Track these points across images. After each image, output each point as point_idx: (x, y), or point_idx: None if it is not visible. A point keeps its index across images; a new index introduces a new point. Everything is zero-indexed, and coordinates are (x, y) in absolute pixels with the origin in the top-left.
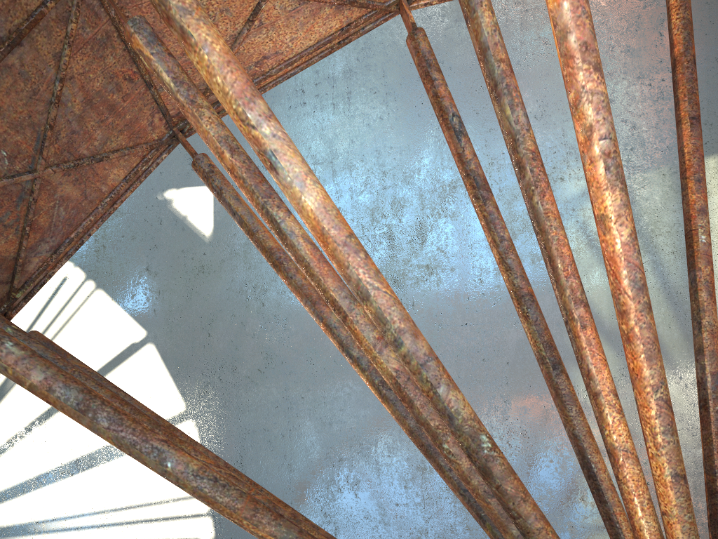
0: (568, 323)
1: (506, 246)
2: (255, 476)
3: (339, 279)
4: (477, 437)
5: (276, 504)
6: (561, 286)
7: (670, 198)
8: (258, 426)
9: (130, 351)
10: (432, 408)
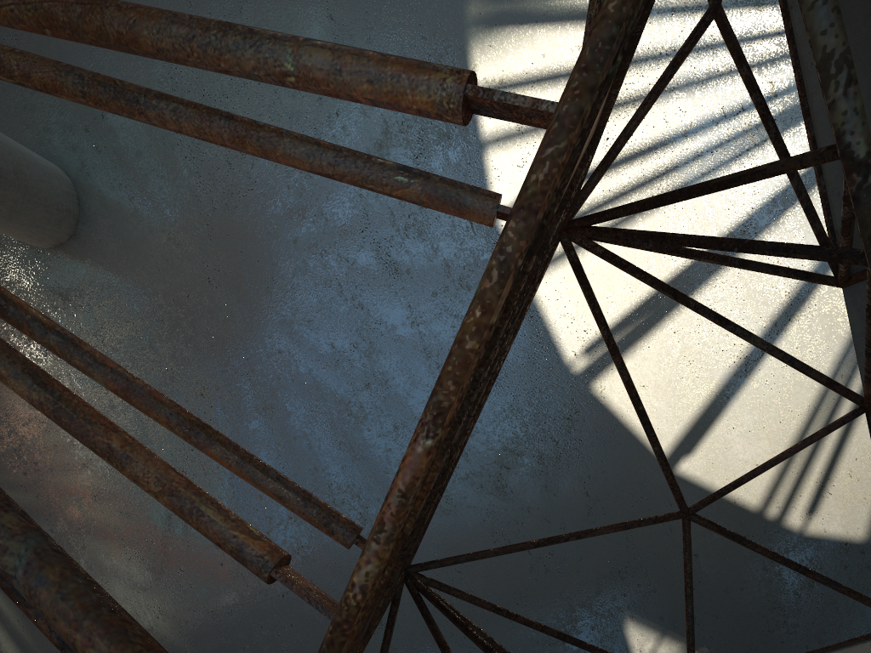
0: None
1: None
2: None
3: None
4: None
5: None
6: None
7: None
8: None
9: (689, 440)
10: None
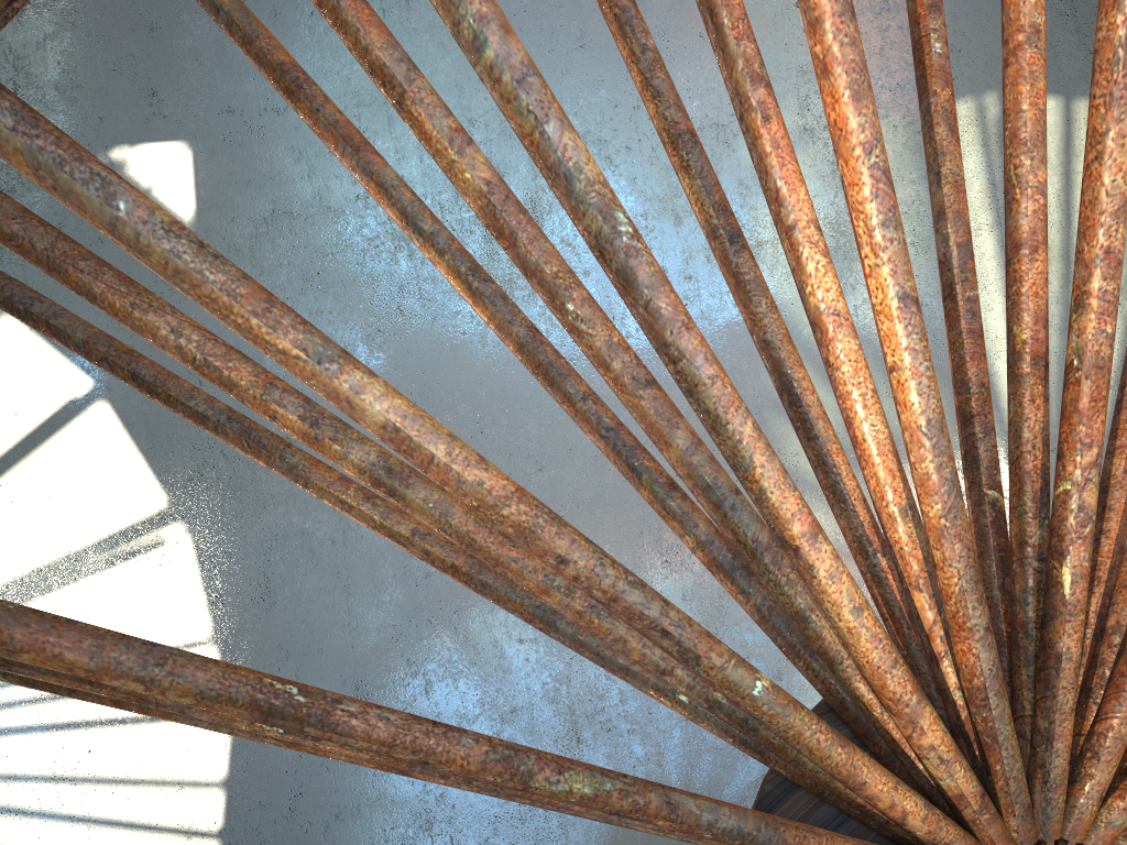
0: (744, 119)
1: (651, 60)
2: (292, 608)
3: (389, 33)
4: (611, 214)
5: (311, 399)
6: (730, 56)
7: (906, 163)
8: (291, 528)
9: (69, 413)
10: (541, 170)
